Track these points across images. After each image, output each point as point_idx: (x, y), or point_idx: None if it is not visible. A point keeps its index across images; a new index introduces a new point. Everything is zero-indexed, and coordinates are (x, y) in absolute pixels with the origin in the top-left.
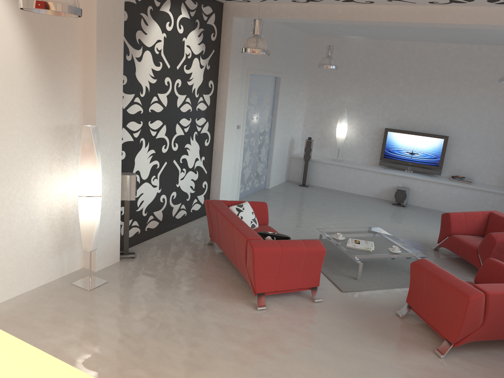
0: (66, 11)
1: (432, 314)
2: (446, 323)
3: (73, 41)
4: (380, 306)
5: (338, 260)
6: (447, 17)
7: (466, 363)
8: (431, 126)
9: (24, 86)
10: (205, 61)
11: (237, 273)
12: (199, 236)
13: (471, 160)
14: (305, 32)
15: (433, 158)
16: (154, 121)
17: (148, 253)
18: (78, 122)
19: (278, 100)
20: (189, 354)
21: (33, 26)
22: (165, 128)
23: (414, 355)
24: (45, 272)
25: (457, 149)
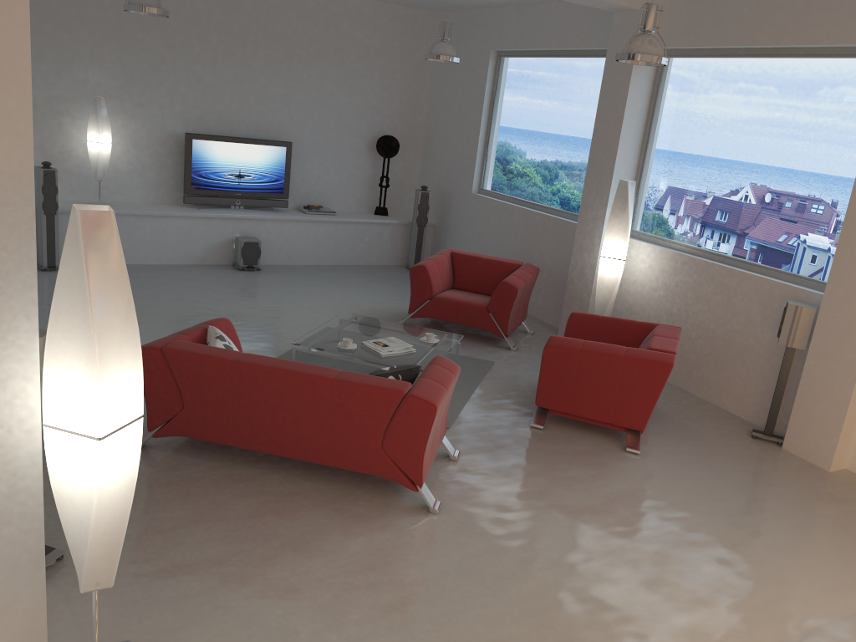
0: None
1: (597, 406)
2: (627, 409)
3: None
4: (506, 426)
5: None
6: None
7: (655, 447)
8: (258, 126)
9: None
10: None
11: (295, 474)
12: None
13: (321, 178)
14: None
15: (275, 181)
16: None
17: None
18: None
19: None
20: (518, 640)
21: None
22: None
23: (625, 465)
24: None
25: (300, 163)
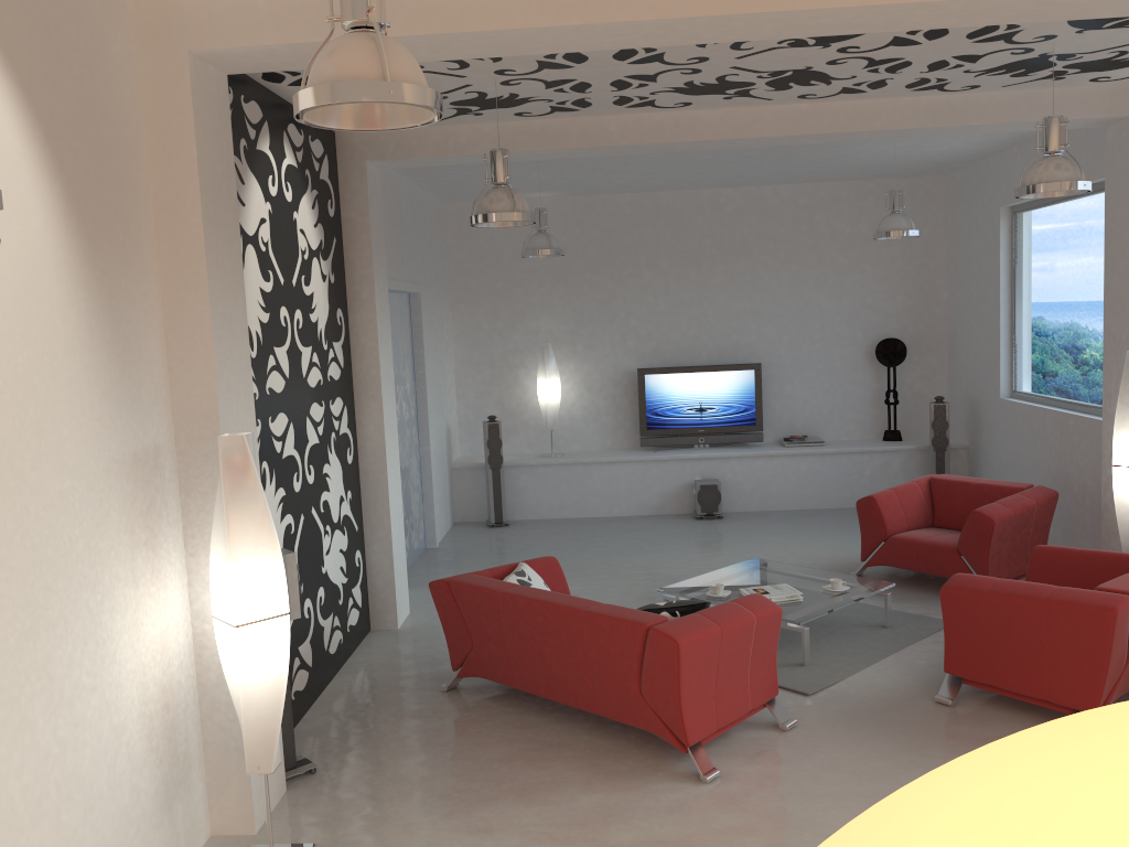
0: (438, 107)
1: (1025, 674)
2: (1067, 679)
3: (140, 226)
4: (898, 699)
5: None
6: (825, 122)
7: None
8: (721, 350)
9: (72, 351)
10: (328, 264)
11: (579, 727)
12: (407, 680)
13: (807, 402)
14: (440, 193)
15: (743, 411)
16: (276, 416)
17: (335, 750)
18: (168, 436)
19: (423, 343)
20: None
21: (74, 191)
22: (293, 431)
23: None
24: None
25: (778, 386)
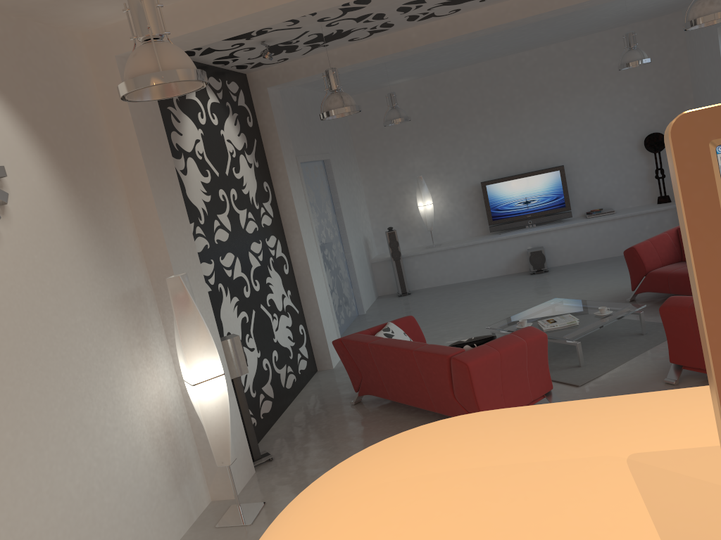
0: (198, 78)
1: None
2: None
3: (106, 164)
4: (639, 383)
5: None
6: (555, 1)
7: None
8: (536, 161)
9: (70, 245)
10: (252, 156)
11: (429, 420)
12: (333, 399)
13: (600, 185)
14: None
15: (556, 199)
16: (224, 255)
17: (286, 446)
18: (145, 281)
19: (336, 190)
20: None
21: (57, 154)
22: (239, 262)
23: None
24: (171, 525)
25: (578, 178)
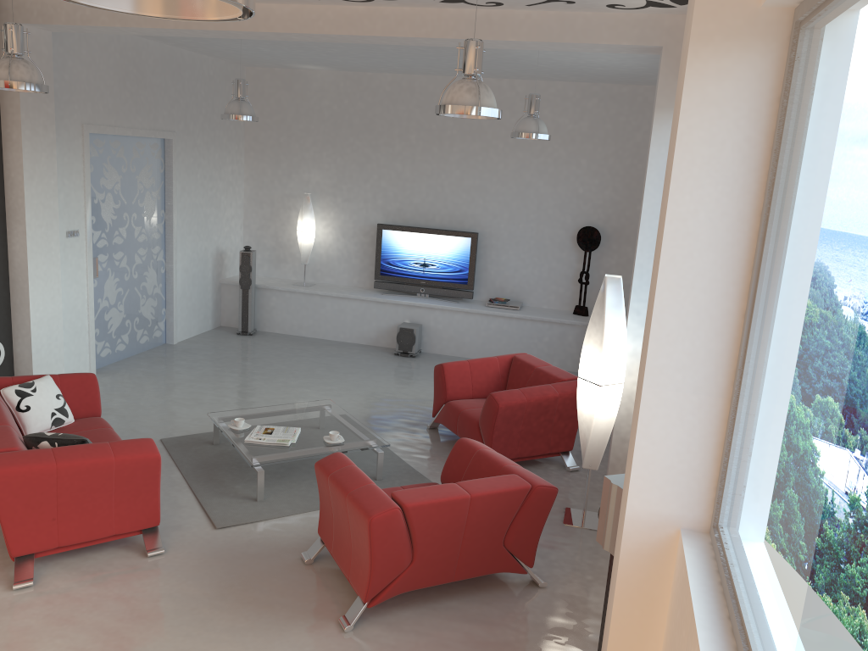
0: None
1: (344, 553)
2: (357, 567)
3: None
4: (278, 548)
5: (241, 467)
6: (378, 25)
7: (389, 634)
8: (452, 217)
9: None
10: None
11: None
12: None
13: (518, 271)
14: (220, 57)
15: (459, 271)
16: None
17: None
18: None
19: (172, 181)
20: None
21: None
22: None
23: (297, 634)
24: None
25: (495, 254)
